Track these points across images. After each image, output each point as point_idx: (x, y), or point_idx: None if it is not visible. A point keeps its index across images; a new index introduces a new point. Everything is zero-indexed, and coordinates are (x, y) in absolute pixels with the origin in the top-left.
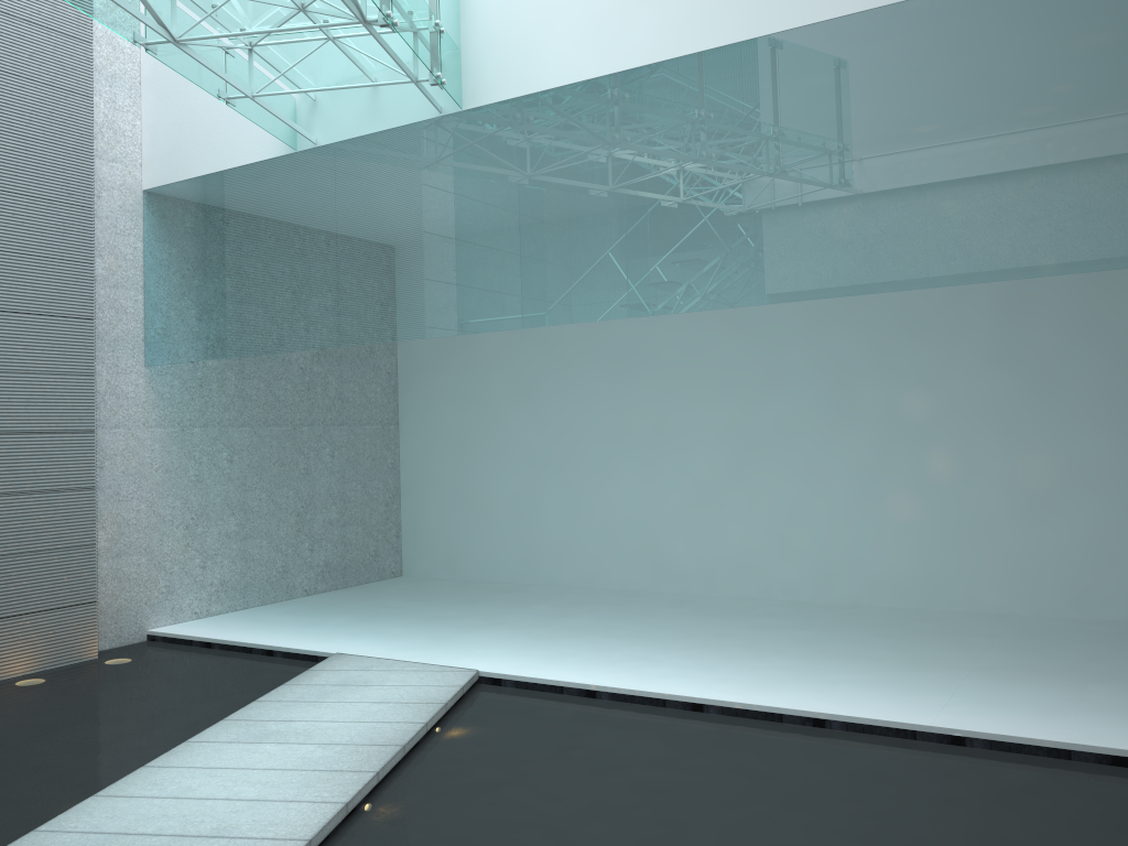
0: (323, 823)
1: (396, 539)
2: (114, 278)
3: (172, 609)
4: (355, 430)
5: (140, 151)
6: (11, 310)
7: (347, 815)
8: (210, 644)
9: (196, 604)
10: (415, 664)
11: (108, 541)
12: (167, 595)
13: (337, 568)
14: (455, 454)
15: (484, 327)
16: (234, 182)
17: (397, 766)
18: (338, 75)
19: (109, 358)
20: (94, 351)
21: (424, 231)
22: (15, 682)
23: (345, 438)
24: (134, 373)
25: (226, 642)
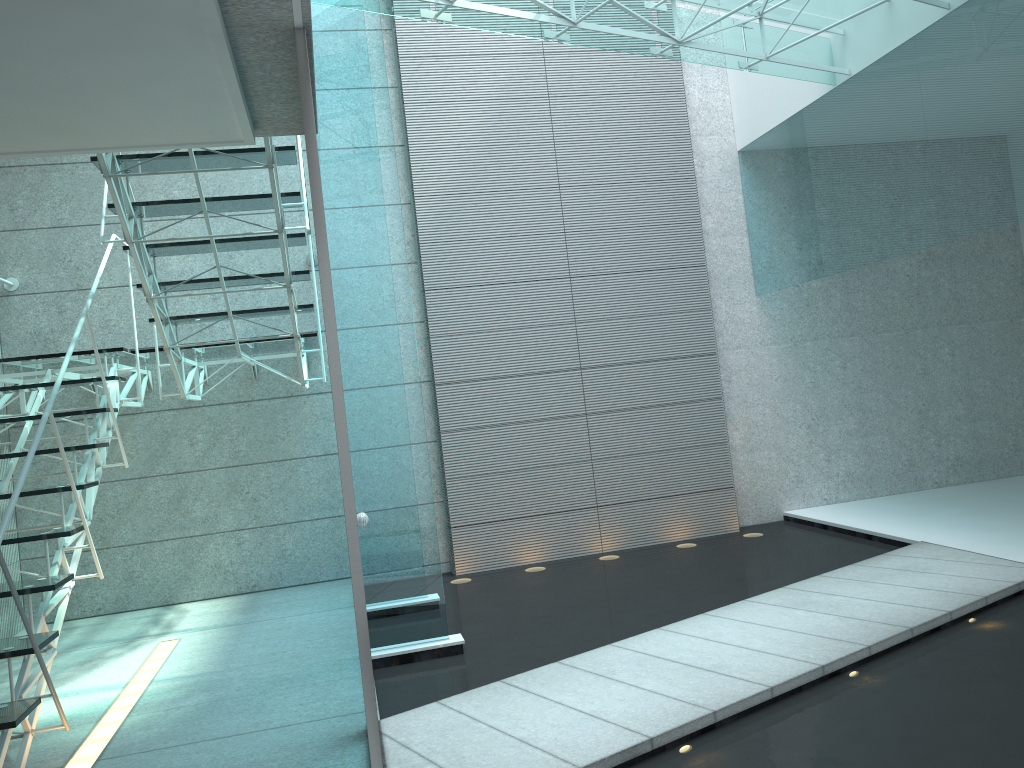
0: (791, 677)
1: None
2: (721, 228)
3: (802, 495)
4: (976, 327)
5: (731, 120)
6: (643, 269)
7: (828, 676)
8: (826, 527)
9: (824, 492)
10: (987, 558)
11: (741, 439)
12: (797, 483)
13: (970, 462)
14: None
15: (1015, 217)
16: (794, 127)
17: (904, 645)
18: (855, 6)
19: (725, 293)
20: (708, 291)
21: (948, 132)
22: (676, 544)
23: (965, 337)
24: (747, 303)
25: (836, 525)
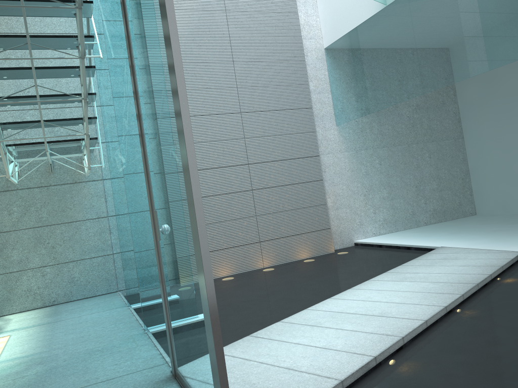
0: (432, 314)
1: (470, 196)
2: (317, 89)
3: (363, 232)
4: (440, 143)
5: (320, 31)
6: (280, 109)
7: (447, 313)
8: (381, 246)
9: (373, 229)
10: (484, 250)
11: (332, 203)
12: (360, 225)
13: (440, 212)
14: (497, 148)
15: (499, 64)
16: (360, 31)
17: (474, 294)
18: None
19: (321, 124)
20: (314, 121)
21: (457, 22)
22: (303, 260)
23: (435, 148)
24: (332, 129)
25: (387, 244)
